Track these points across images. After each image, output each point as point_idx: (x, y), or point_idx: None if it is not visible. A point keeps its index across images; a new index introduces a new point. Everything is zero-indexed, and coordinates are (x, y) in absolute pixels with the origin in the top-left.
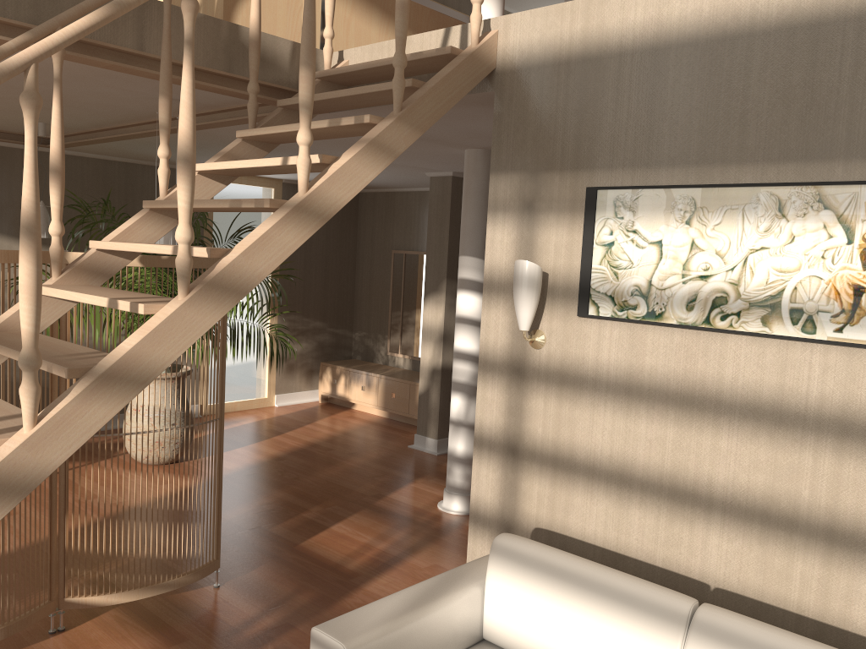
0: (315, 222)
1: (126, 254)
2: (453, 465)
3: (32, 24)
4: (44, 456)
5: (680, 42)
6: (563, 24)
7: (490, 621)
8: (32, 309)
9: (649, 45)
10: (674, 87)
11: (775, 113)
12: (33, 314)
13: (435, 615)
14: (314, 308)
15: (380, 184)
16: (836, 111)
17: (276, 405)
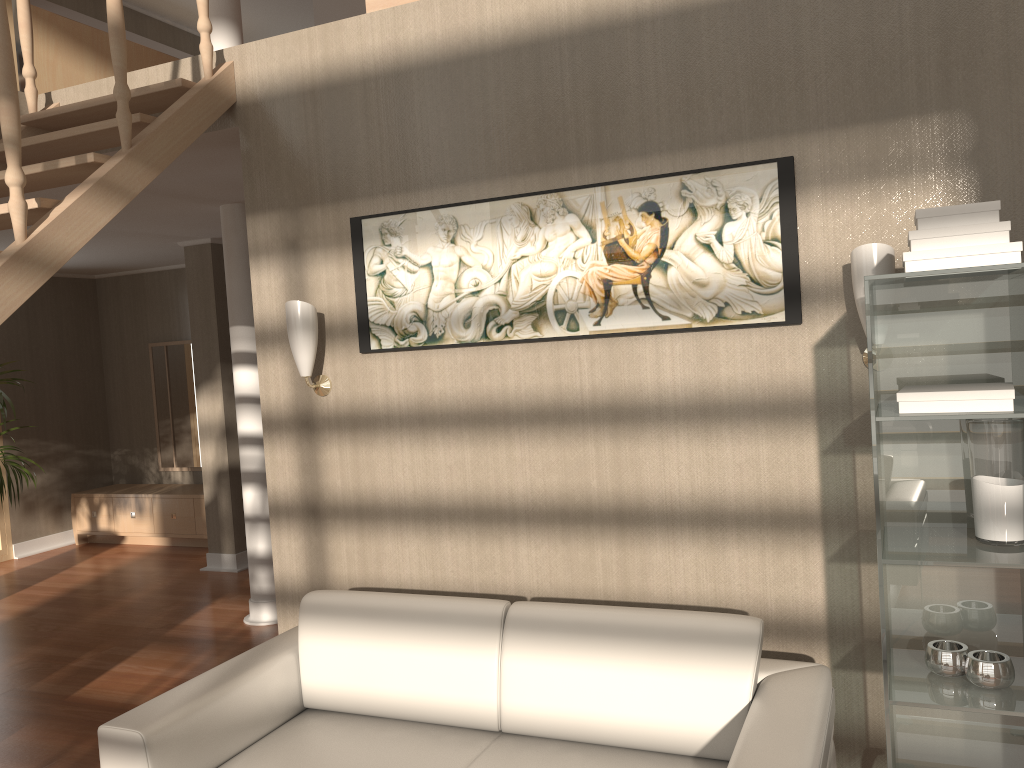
0: (41, 273)
1: None
2: (256, 568)
3: None
4: None
5: (420, 66)
6: (302, 53)
7: (310, 685)
8: None
9: (391, 70)
10: (421, 110)
11: (515, 128)
12: None
13: (246, 687)
14: (53, 428)
15: (123, 264)
16: (565, 123)
17: (16, 557)
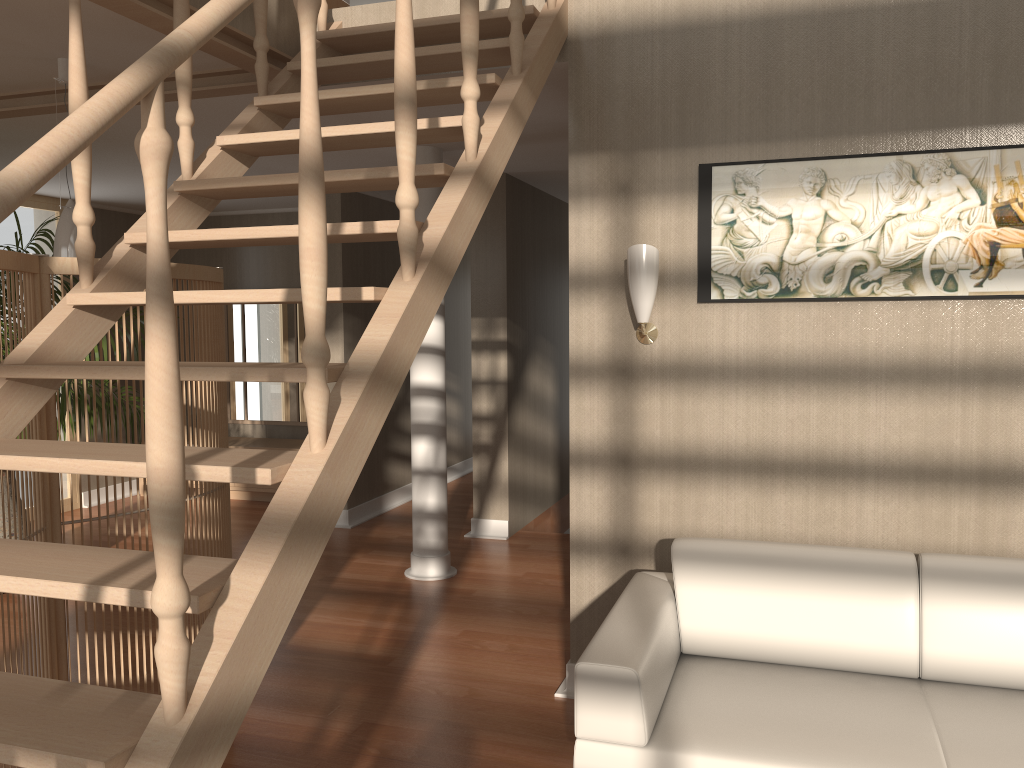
0: (486, 194)
1: None
2: (425, 523)
3: None
4: (340, 482)
5: (794, 14)
6: None
7: (692, 631)
8: (324, 282)
9: (759, 16)
10: (791, 59)
11: (900, 85)
12: (324, 289)
13: (663, 630)
14: None
15: None
16: (959, 84)
17: (86, 506)
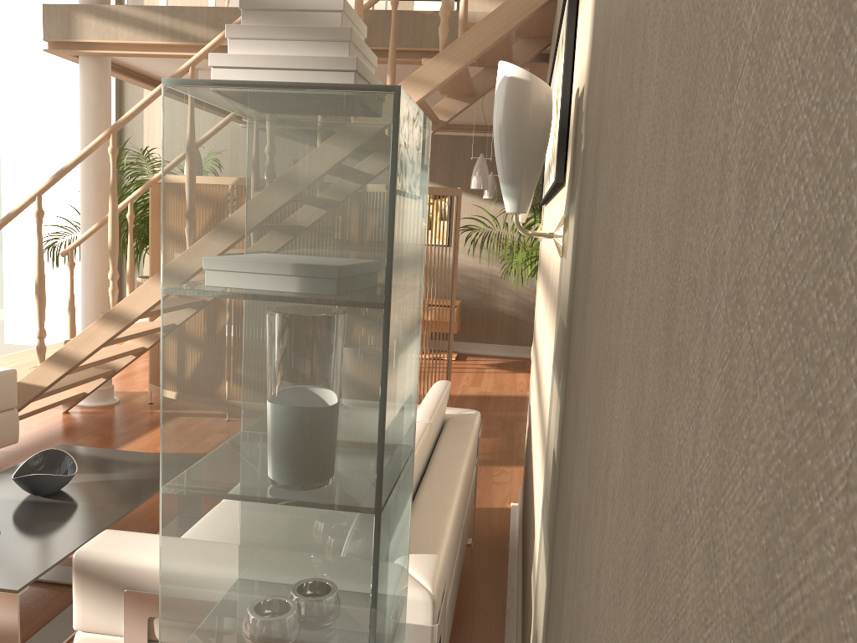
0: None
1: None
2: None
3: None
4: None
5: None
6: None
7: None
8: None
9: None
10: None
11: None
12: None
13: None
14: None
15: None
16: None
17: None
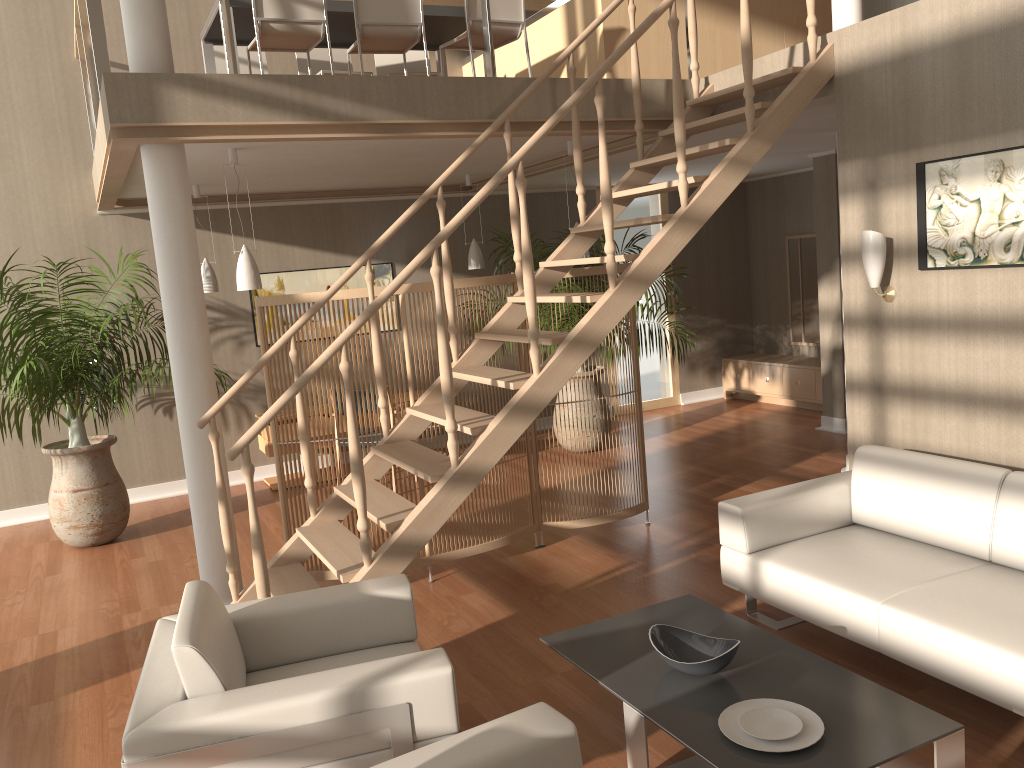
0: (694, 226)
1: (562, 269)
2: None
3: (489, 119)
4: (546, 390)
5: (979, 34)
6: (885, 31)
7: (856, 508)
8: (532, 304)
9: (955, 39)
10: (978, 71)
11: None
12: (533, 307)
13: (809, 499)
14: (710, 306)
15: (766, 171)
16: None
17: (682, 403)
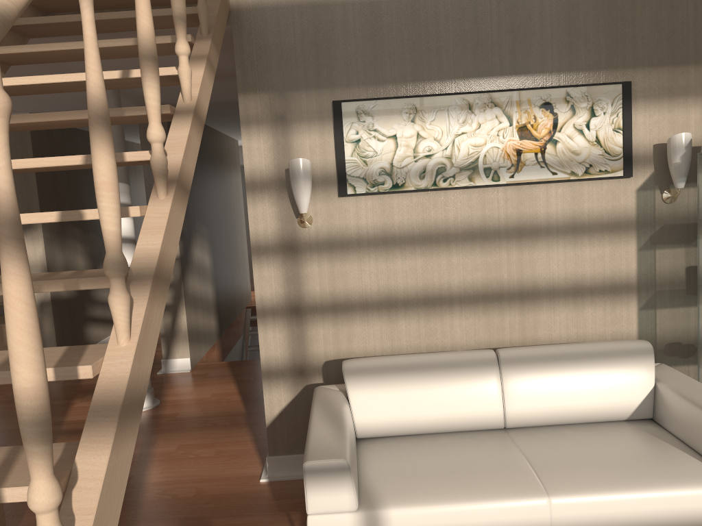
0: (200, 127)
1: None
2: None
3: None
4: (144, 366)
5: None
6: None
7: (362, 422)
8: (119, 208)
9: None
10: (388, 29)
11: (458, 49)
12: (119, 214)
13: (350, 426)
14: None
15: None
16: (492, 48)
17: None
